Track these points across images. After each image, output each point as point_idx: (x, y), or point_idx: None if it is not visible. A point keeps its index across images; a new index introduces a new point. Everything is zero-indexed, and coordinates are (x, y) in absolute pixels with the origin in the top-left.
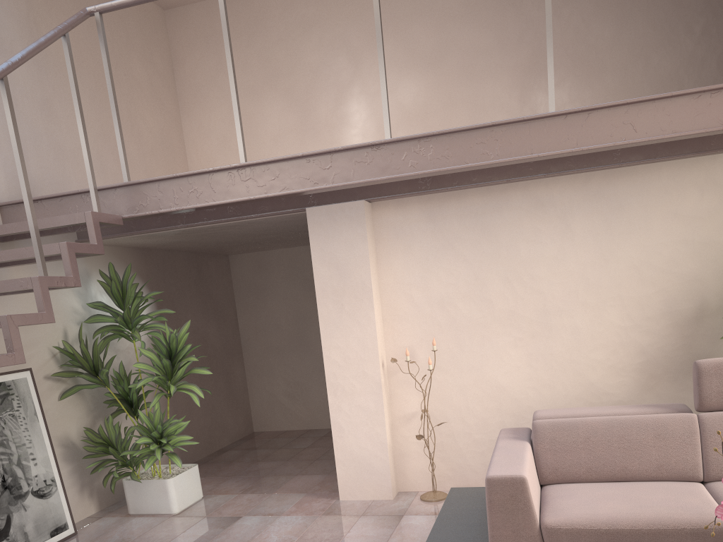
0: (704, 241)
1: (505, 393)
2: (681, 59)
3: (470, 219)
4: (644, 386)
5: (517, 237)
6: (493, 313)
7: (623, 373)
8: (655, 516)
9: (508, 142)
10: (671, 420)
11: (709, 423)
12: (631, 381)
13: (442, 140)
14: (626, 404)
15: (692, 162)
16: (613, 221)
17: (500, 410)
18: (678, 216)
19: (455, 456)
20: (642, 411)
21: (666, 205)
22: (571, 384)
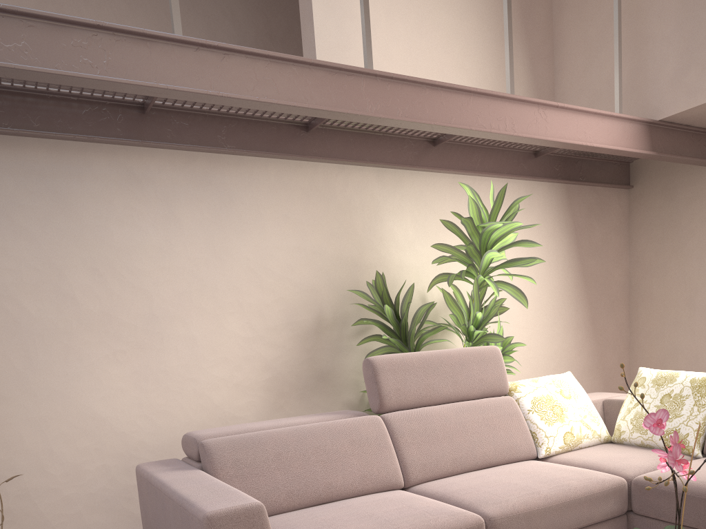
0: (315, 250)
1: (107, 426)
2: None
3: (34, 181)
4: (273, 406)
5: (106, 216)
6: (79, 316)
7: (250, 392)
8: (414, 528)
9: (122, 58)
10: (361, 424)
11: (396, 423)
12: (260, 401)
13: (14, 23)
14: None
15: (297, 165)
16: (225, 214)
17: (100, 450)
18: (289, 219)
19: (34, 528)
20: (322, 419)
21: (276, 205)
22: (193, 409)
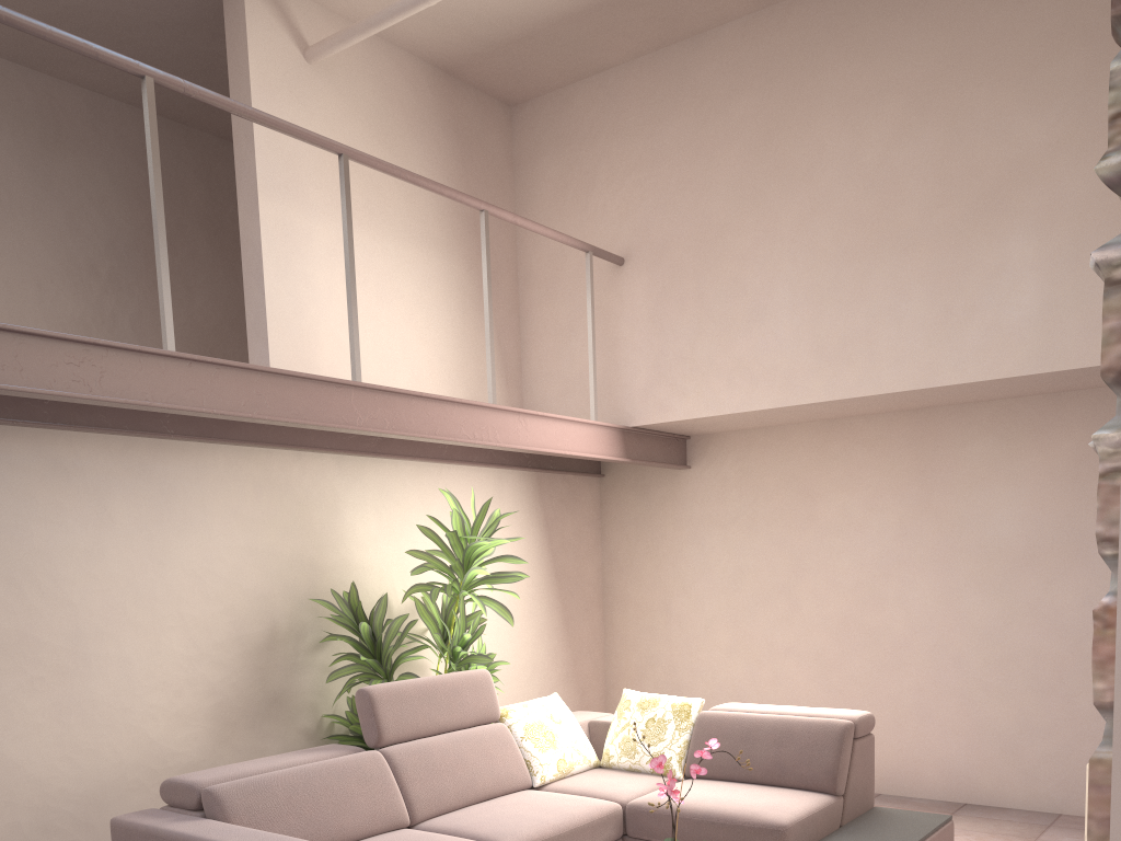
0: (268, 550)
1: (20, 772)
2: (87, 303)
3: None
4: (219, 737)
5: (27, 513)
6: None
7: (192, 722)
8: None
9: (114, 374)
10: (364, 761)
11: (397, 758)
12: (204, 732)
13: (6, 340)
14: (200, 766)
15: (249, 452)
16: (166, 509)
17: (11, 803)
18: (239, 515)
19: None
20: (319, 756)
21: (225, 498)
22: (125, 746)
